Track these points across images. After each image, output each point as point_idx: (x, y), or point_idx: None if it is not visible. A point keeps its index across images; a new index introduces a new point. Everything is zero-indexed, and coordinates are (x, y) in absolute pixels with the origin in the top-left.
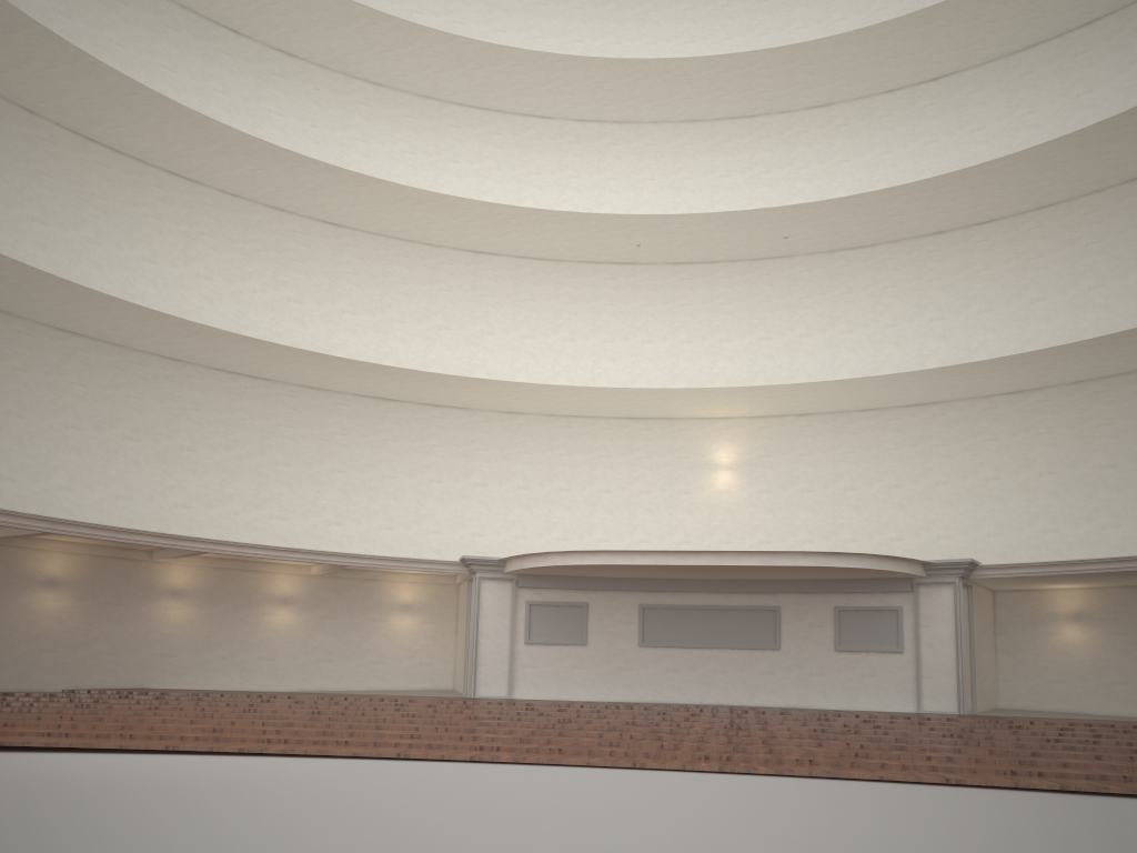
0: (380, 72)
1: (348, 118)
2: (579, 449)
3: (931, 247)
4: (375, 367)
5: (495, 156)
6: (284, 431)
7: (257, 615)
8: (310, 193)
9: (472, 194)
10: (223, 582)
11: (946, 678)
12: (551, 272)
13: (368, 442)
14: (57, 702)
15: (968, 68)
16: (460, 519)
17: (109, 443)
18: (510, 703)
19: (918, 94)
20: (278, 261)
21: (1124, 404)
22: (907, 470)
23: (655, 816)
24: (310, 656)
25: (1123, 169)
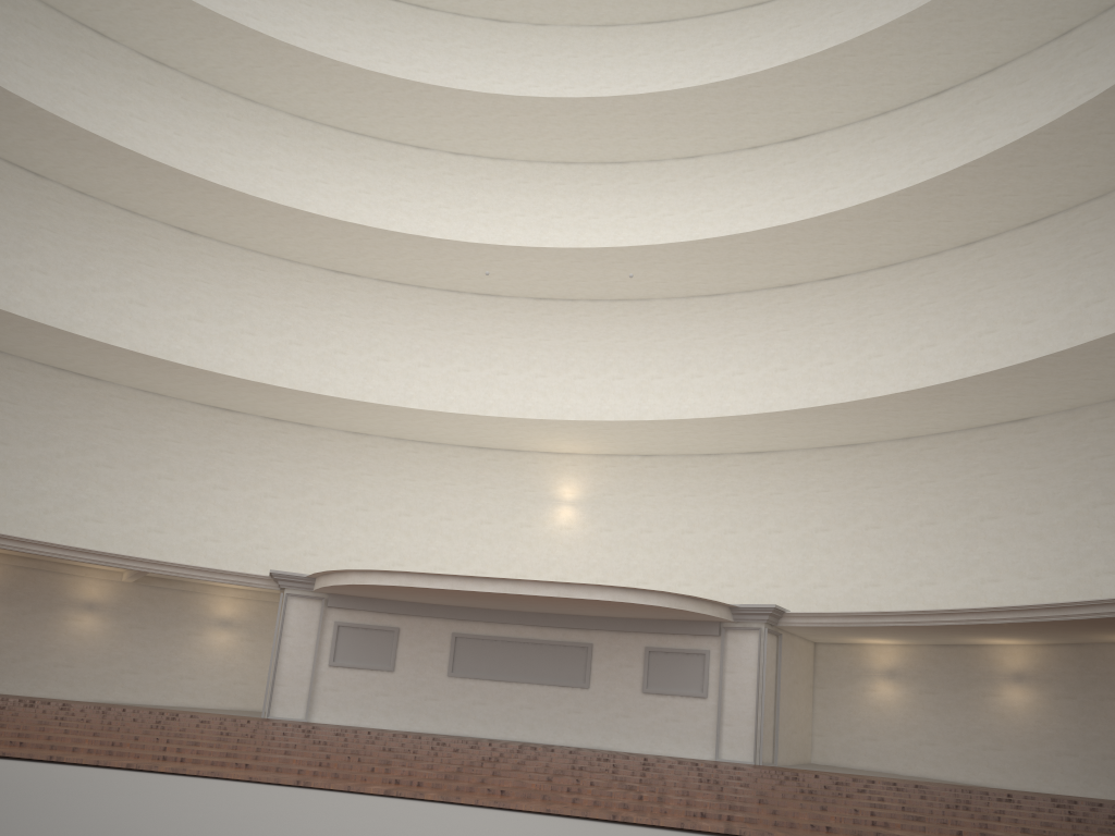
0: (252, 88)
1: (215, 130)
2: (423, 474)
3: (781, 299)
4: (203, 372)
5: (367, 180)
6: (111, 433)
7: (57, 619)
8: (159, 197)
9: (339, 215)
10: (23, 582)
11: (746, 726)
12: (412, 298)
13: (201, 451)
14: None
15: (827, 130)
16: (292, 536)
17: None
18: (295, 725)
19: (780, 152)
20: (123, 262)
21: (946, 463)
22: (743, 517)
23: (217, 830)
24: (113, 666)
25: (955, 232)
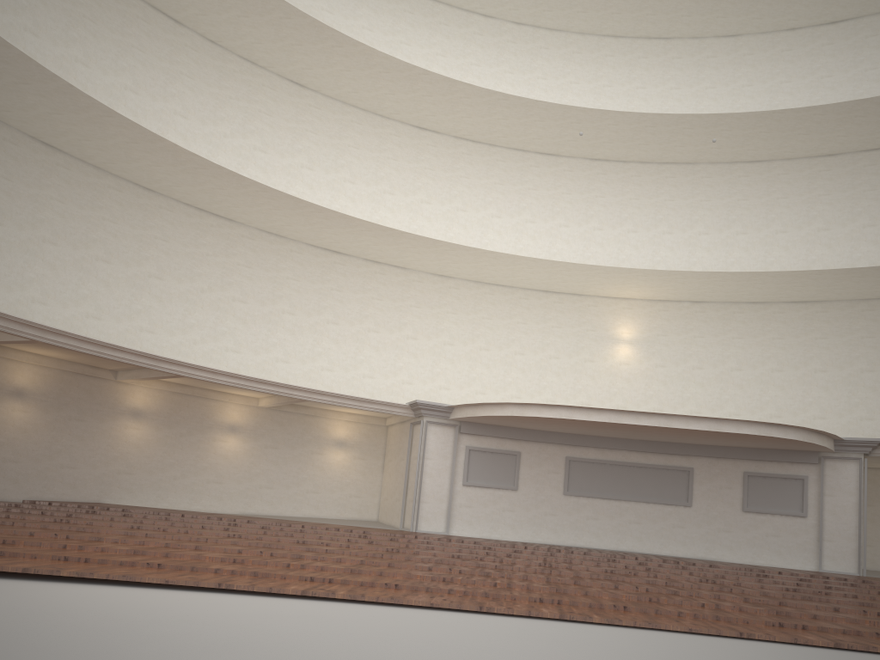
0: None
1: None
2: (499, 314)
3: (821, 166)
4: (341, 217)
5: (442, 44)
6: (243, 270)
7: (207, 441)
8: (286, 49)
9: None
10: (179, 407)
11: (847, 542)
12: (484, 155)
13: (316, 289)
14: (31, 515)
15: (865, 15)
16: (392, 367)
17: (83, 262)
18: (458, 540)
19: (818, 34)
20: (247, 111)
21: None
22: (789, 357)
23: None
24: (253, 482)
25: None
